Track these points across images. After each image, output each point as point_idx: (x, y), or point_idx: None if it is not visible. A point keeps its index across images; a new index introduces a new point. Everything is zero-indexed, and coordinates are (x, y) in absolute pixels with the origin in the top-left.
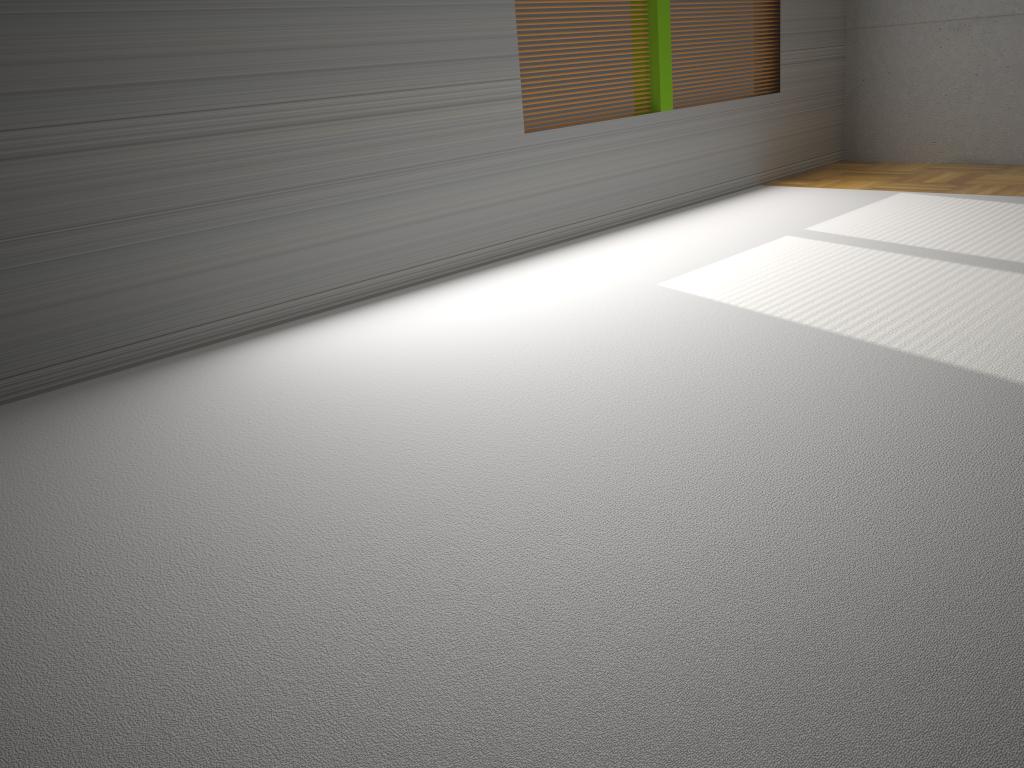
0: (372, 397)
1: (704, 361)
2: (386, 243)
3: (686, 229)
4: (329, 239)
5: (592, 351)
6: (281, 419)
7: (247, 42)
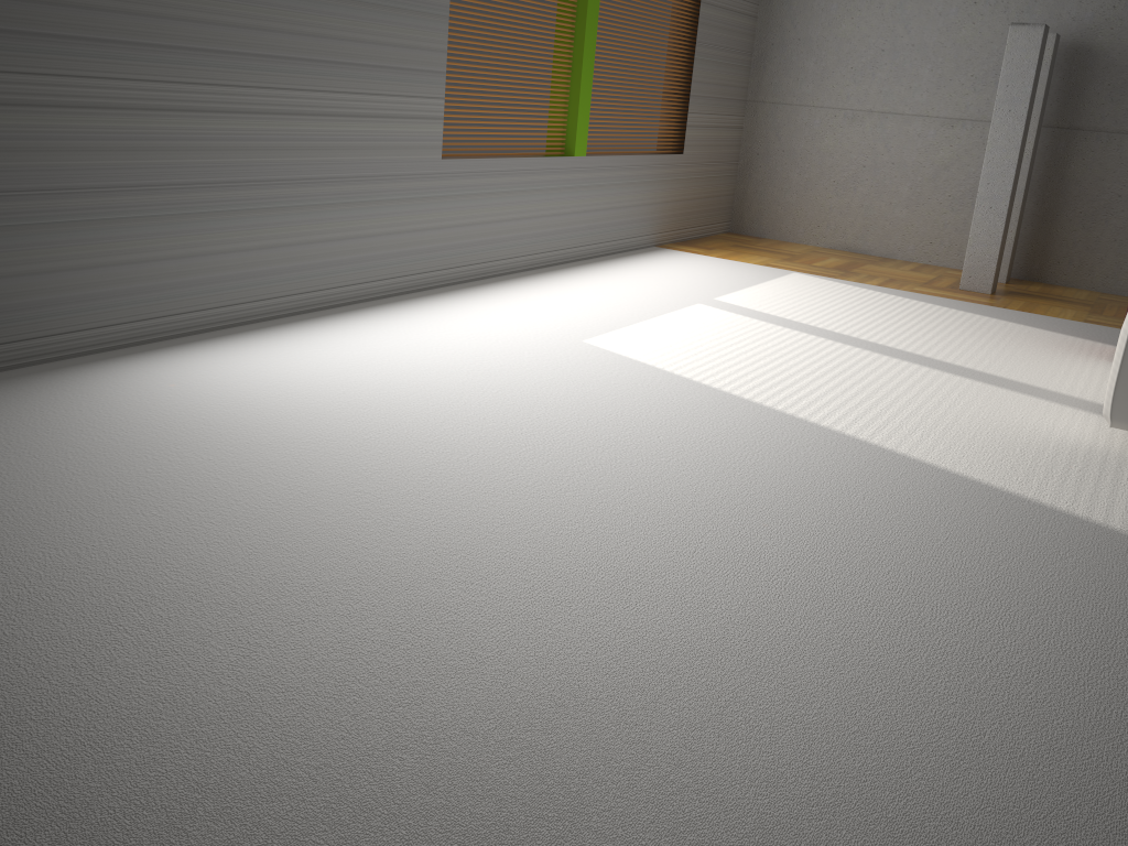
0: (301, 439)
1: (658, 428)
2: (283, 261)
3: (594, 284)
4: (222, 249)
5: (537, 407)
6: (195, 457)
7: (159, 6)
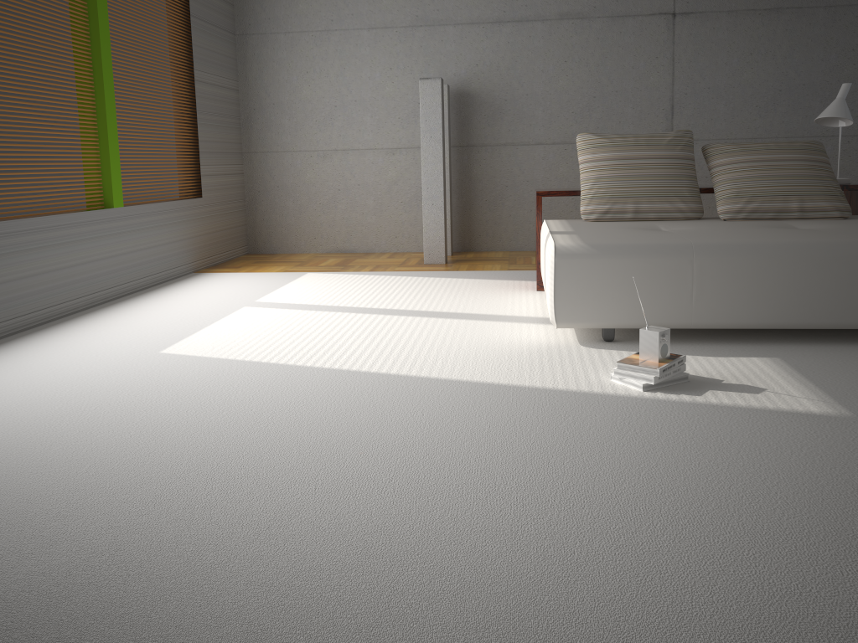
0: None
1: (249, 403)
2: None
3: (153, 308)
4: None
5: (138, 412)
6: None
7: None
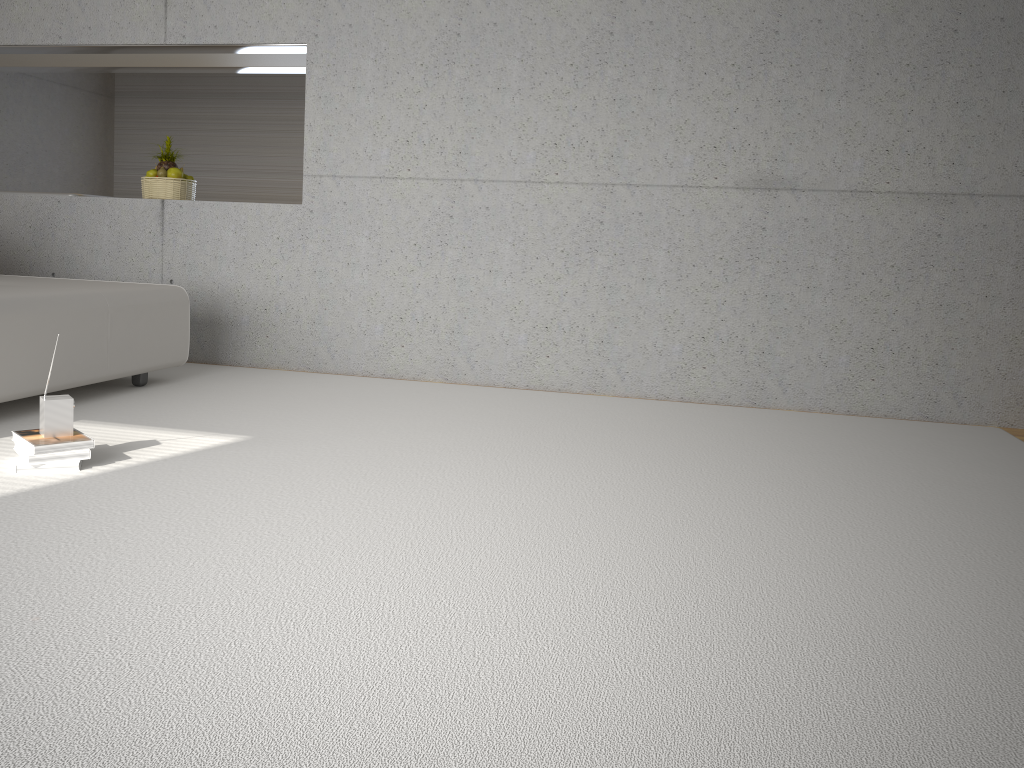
0: None
1: None
2: None
3: None
4: None
5: None
6: None
7: None
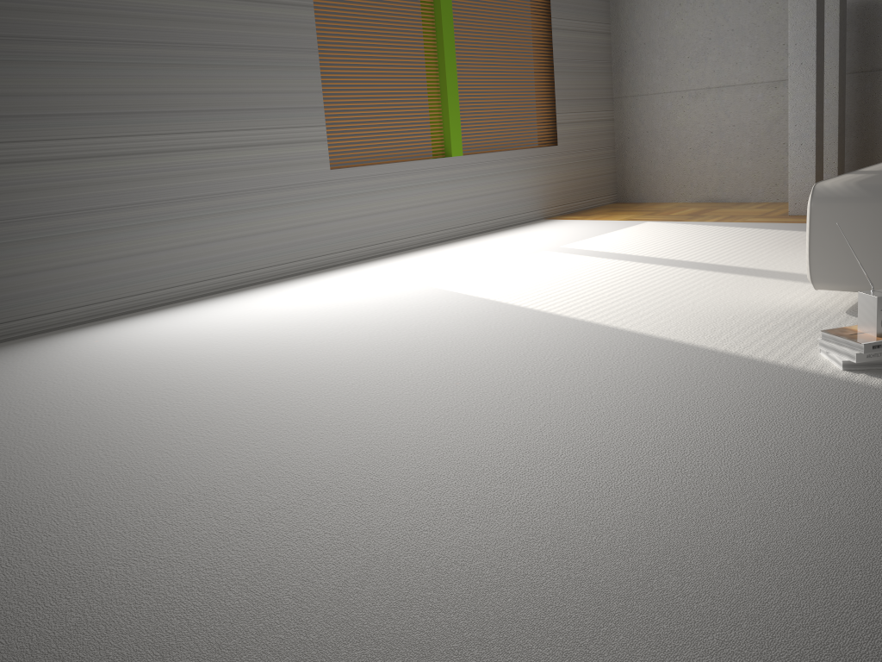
0: (155, 363)
1: (431, 332)
2: (205, 254)
3: (469, 248)
4: (153, 249)
5: (348, 328)
6: (73, 379)
7: (81, 87)
